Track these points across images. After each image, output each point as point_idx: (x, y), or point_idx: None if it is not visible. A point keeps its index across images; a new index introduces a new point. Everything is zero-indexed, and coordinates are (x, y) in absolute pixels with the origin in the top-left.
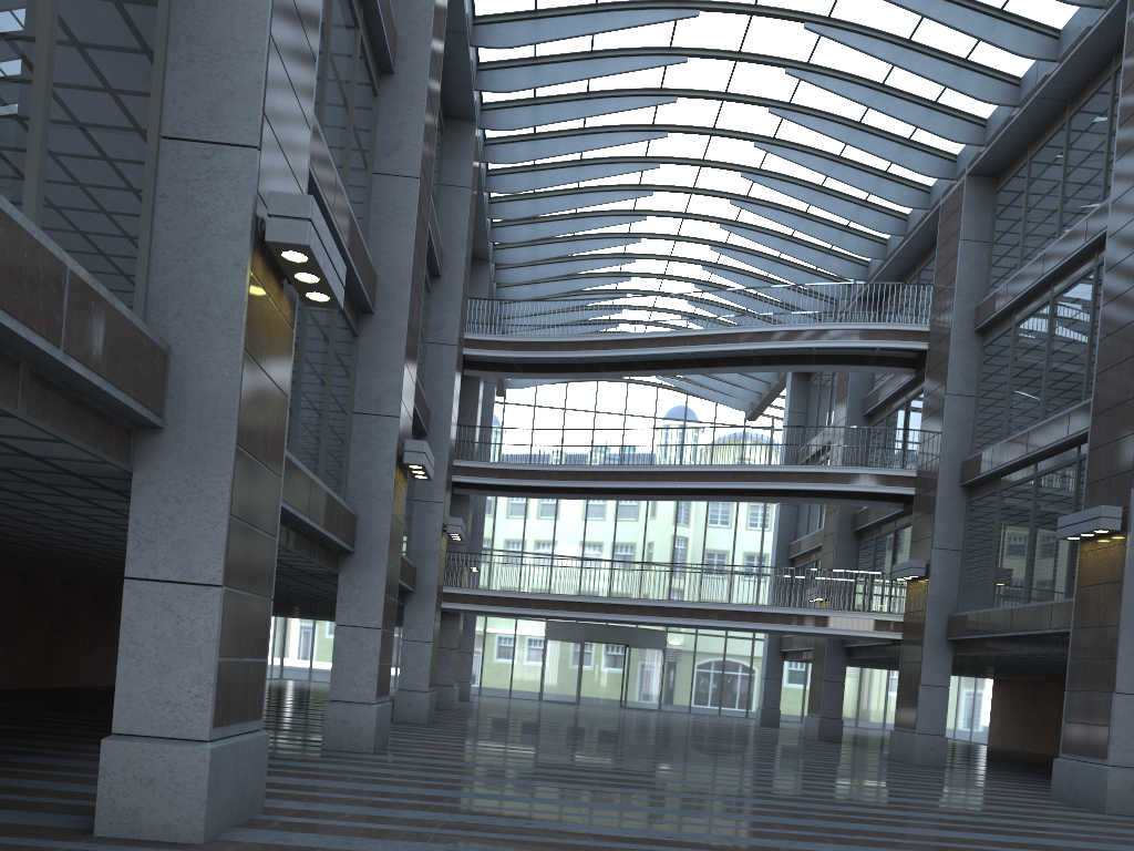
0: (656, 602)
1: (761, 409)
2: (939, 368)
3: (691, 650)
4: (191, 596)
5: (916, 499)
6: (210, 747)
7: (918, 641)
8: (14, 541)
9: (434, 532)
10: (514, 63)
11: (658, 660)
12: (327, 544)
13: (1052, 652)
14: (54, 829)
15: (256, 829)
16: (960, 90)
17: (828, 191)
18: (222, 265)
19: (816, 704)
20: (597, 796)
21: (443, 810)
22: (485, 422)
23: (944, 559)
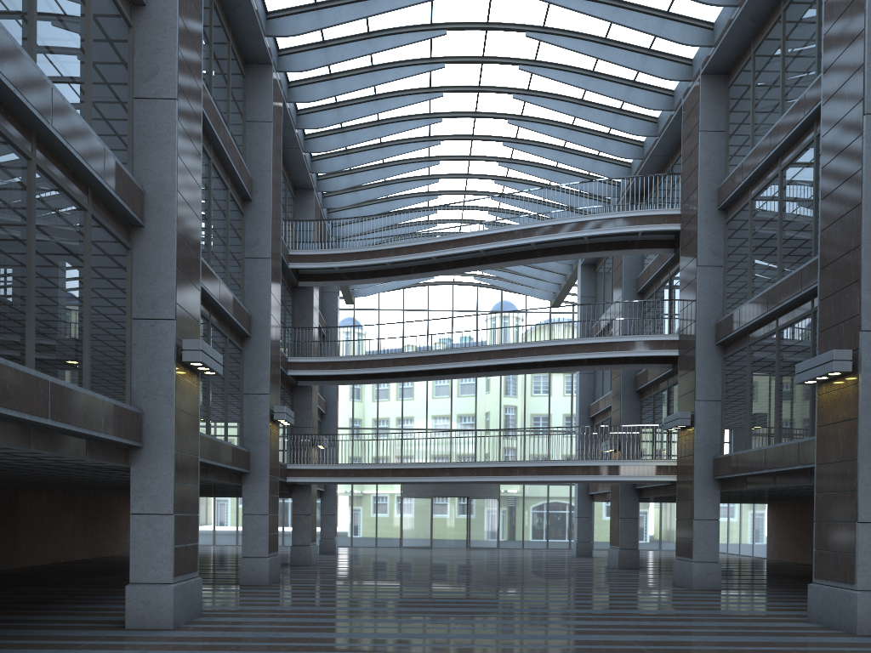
0: (467, 464)
1: (562, 297)
2: (690, 244)
3: (520, 498)
4: None
5: (680, 359)
6: None
7: (689, 481)
8: None
9: (263, 420)
10: (298, 10)
11: (494, 508)
12: (105, 442)
13: (802, 485)
14: None
15: None
16: None
17: (588, 103)
18: None
19: (616, 538)
20: None
21: None
22: (332, 325)
23: (706, 409)
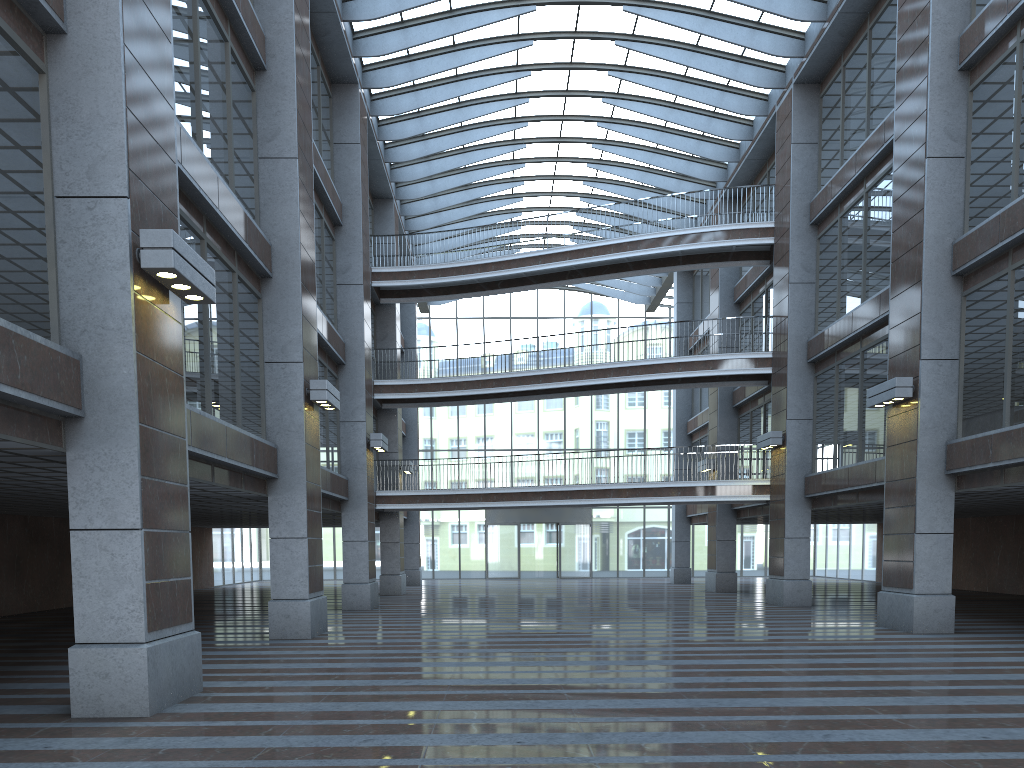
0: (560, 487)
1: (657, 301)
2: (783, 260)
3: (614, 522)
4: (119, 539)
5: (773, 377)
6: (147, 647)
7: (781, 500)
8: (5, 495)
9: (360, 447)
10: (384, 29)
11: (586, 534)
12: (252, 474)
13: (881, 501)
14: (44, 715)
15: (192, 703)
16: (774, 12)
17: (681, 106)
18: (111, 290)
19: (713, 561)
20: (478, 656)
21: (344, 678)
22: (410, 340)
23: (797, 428)
